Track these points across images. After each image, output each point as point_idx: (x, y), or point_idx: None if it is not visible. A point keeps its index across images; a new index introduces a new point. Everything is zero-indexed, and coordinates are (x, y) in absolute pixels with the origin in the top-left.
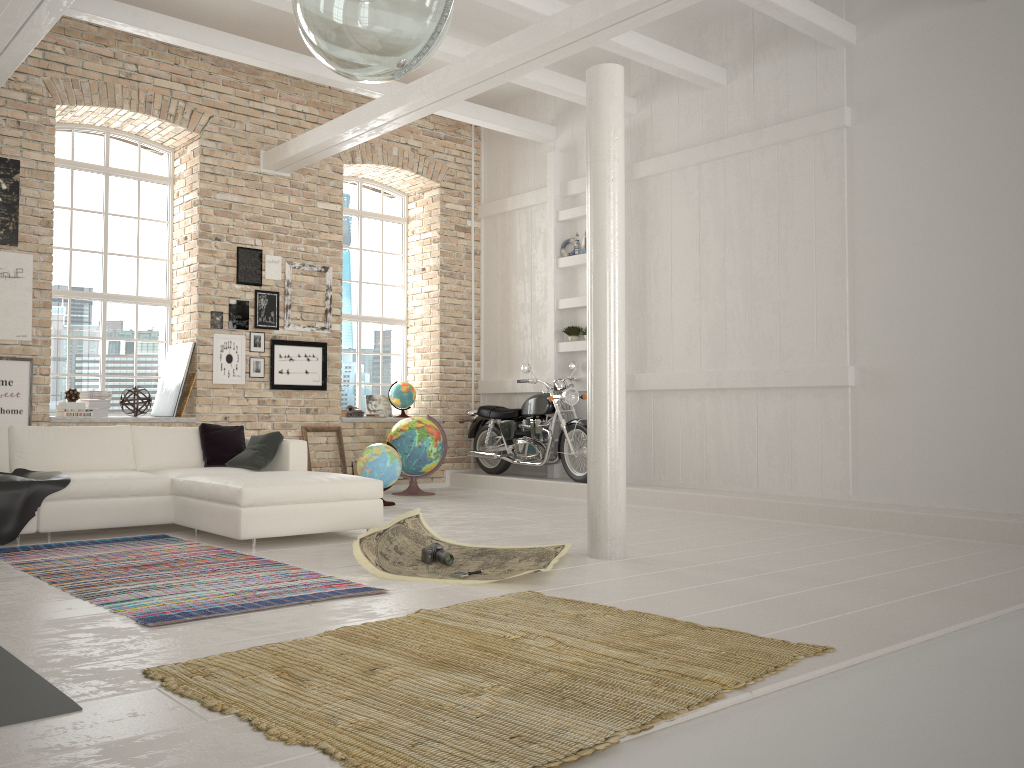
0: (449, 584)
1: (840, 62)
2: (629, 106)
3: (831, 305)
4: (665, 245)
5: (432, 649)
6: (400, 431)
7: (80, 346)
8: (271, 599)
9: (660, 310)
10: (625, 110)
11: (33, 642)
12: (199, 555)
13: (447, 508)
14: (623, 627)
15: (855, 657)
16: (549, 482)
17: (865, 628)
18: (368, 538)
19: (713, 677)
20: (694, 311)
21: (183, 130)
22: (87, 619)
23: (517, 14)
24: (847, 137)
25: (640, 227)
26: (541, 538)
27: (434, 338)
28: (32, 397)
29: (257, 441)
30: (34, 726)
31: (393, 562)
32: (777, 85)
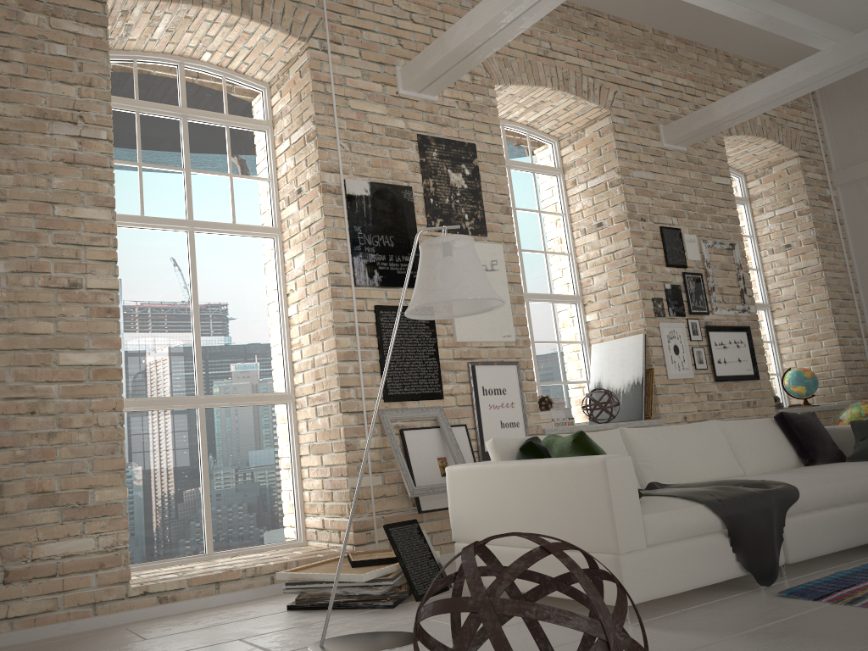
0: None
1: None
2: None
3: None
4: None
5: None
6: (866, 416)
7: None
8: None
9: None
10: None
11: None
12: None
13: None
14: None
15: None
16: None
17: None
18: None
19: None
20: None
21: (592, 108)
22: None
23: None
24: None
25: None
26: None
27: (822, 316)
28: (523, 407)
29: None
30: None
31: None
32: None
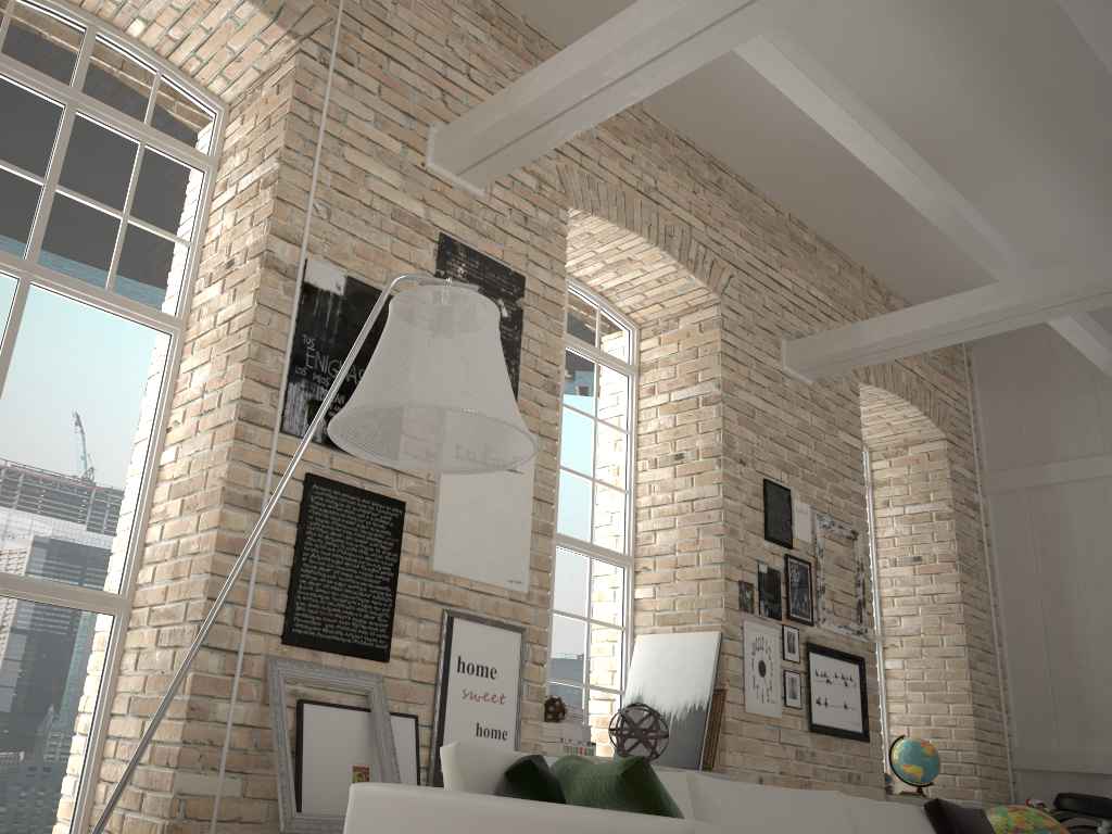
0: None
1: None
2: None
3: None
4: None
5: None
6: (1016, 831)
7: None
8: None
9: None
10: None
11: None
12: None
13: None
14: None
15: None
16: None
17: None
18: None
19: None
20: None
21: (696, 288)
22: None
23: None
24: None
25: None
26: None
27: (954, 669)
28: (519, 706)
29: None
30: None
31: None
32: None
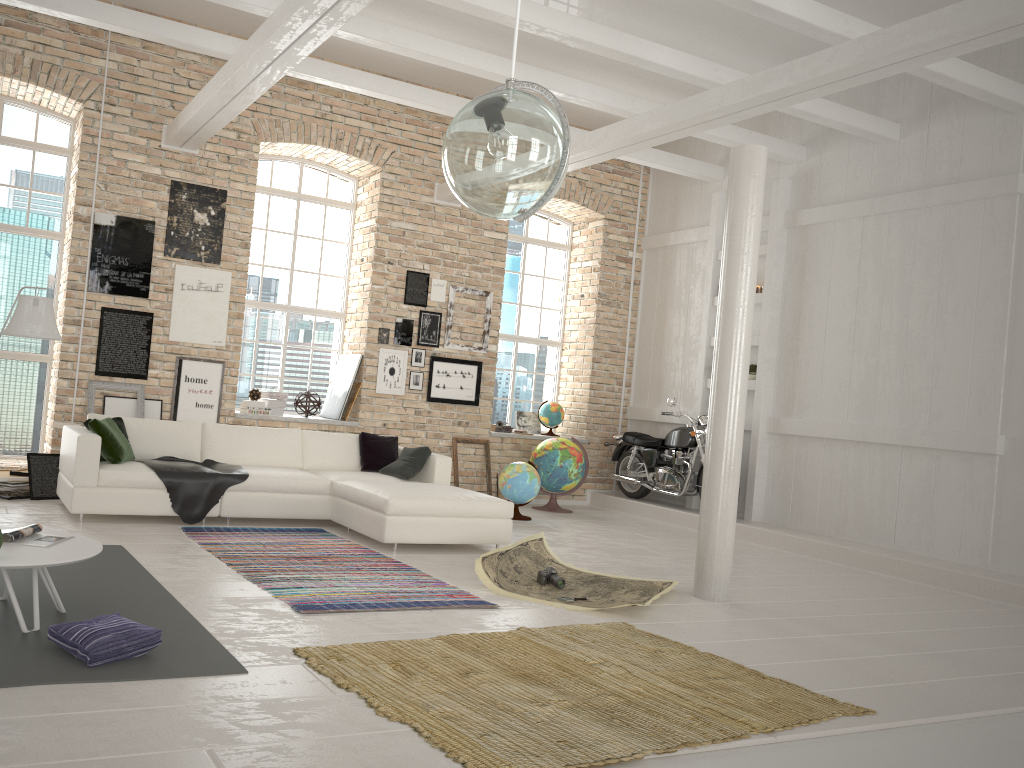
0: (554, 607)
1: (1019, 127)
2: (798, 154)
3: (986, 371)
4: (822, 294)
5: (520, 663)
6: (544, 450)
7: (264, 350)
8: (400, 601)
9: (811, 357)
10: (793, 158)
11: (214, 614)
12: (348, 552)
13: (579, 529)
14: (692, 666)
15: (890, 722)
16: (684, 513)
17: (919, 698)
18: (490, 557)
19: (747, 720)
20: (845, 362)
21: (367, 164)
22: (255, 600)
23: (679, 78)
24: (1019, 204)
25: (799, 274)
26: (656, 571)
27: (586, 362)
28: (222, 395)
29: (408, 453)
30: (215, 680)
31: (510, 580)
32: (951, 145)
